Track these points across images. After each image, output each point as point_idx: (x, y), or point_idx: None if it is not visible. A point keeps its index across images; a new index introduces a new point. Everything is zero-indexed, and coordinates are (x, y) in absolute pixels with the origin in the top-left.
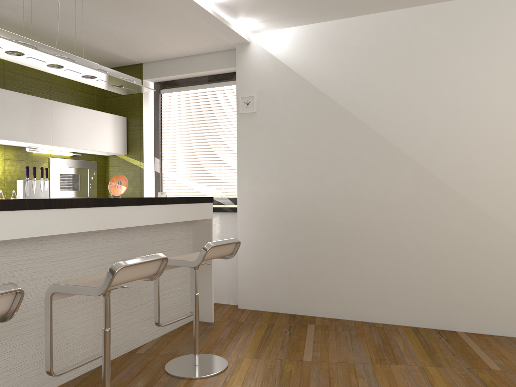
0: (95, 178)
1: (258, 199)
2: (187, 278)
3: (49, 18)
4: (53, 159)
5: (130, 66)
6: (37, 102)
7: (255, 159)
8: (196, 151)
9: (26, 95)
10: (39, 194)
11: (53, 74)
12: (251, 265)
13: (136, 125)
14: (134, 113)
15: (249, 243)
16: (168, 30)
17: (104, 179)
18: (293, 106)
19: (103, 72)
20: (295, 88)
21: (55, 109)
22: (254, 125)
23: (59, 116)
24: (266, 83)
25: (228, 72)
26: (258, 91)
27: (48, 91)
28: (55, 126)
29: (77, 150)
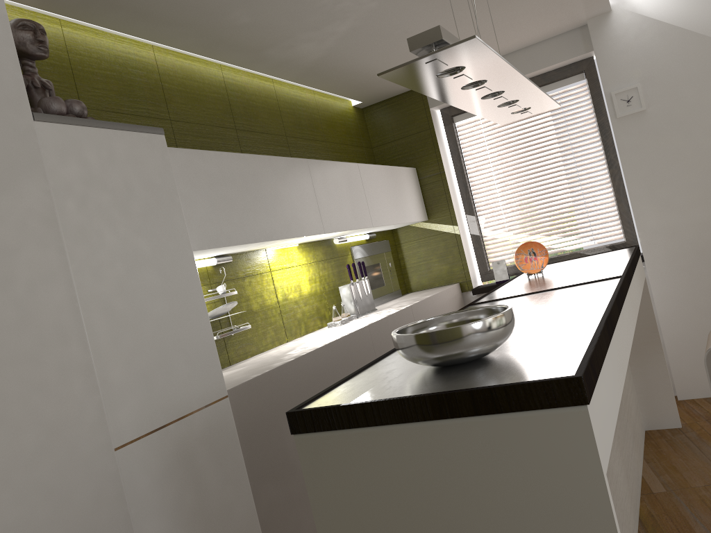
0: (392, 263)
1: (678, 236)
2: (629, 372)
3: (358, 42)
4: (354, 249)
5: (403, 94)
6: (348, 170)
7: (660, 179)
8: (533, 191)
9: (338, 163)
10: (365, 300)
11: (325, 129)
12: (686, 333)
13: (434, 175)
14: (426, 159)
15: (675, 302)
16: (510, 20)
17: (398, 262)
18: (709, 86)
19: (541, 89)
20: (708, 59)
21: (363, 175)
22: (645, 130)
23: (368, 183)
24: (653, 64)
25: (563, 66)
26: (641, 78)
27: (326, 154)
28: (368, 199)
29: (379, 229)
